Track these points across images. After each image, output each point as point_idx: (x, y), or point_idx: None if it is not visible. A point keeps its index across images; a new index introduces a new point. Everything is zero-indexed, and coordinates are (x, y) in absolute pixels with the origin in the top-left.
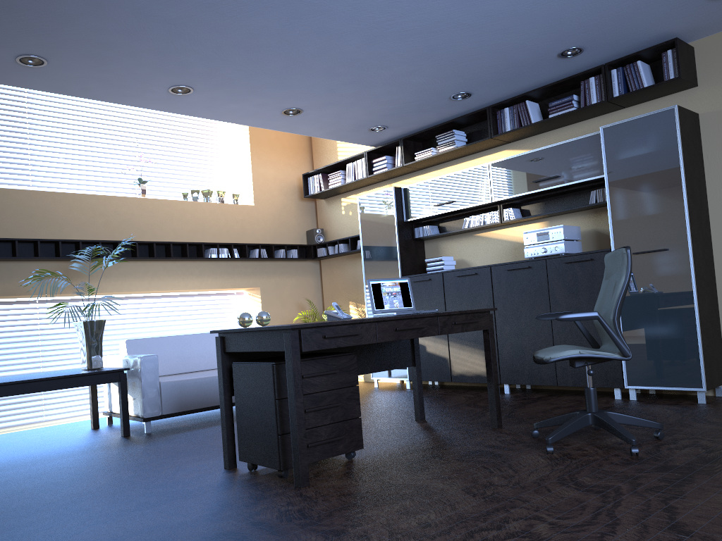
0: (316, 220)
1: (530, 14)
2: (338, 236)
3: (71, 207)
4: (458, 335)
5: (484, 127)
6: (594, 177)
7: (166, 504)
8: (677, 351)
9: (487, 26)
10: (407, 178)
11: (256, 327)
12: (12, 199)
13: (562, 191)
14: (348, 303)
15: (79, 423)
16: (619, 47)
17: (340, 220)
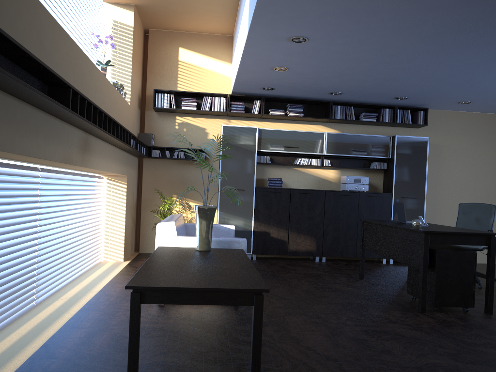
0: (139, 125)
1: (440, 86)
2: (167, 143)
3: (90, 75)
4: (297, 228)
5: (310, 108)
6: (383, 157)
7: (494, 331)
8: None
9: (426, 83)
10: (245, 120)
11: (471, 232)
12: (73, 53)
13: (359, 158)
14: (171, 196)
15: (100, 302)
16: (409, 102)
17: (172, 132)
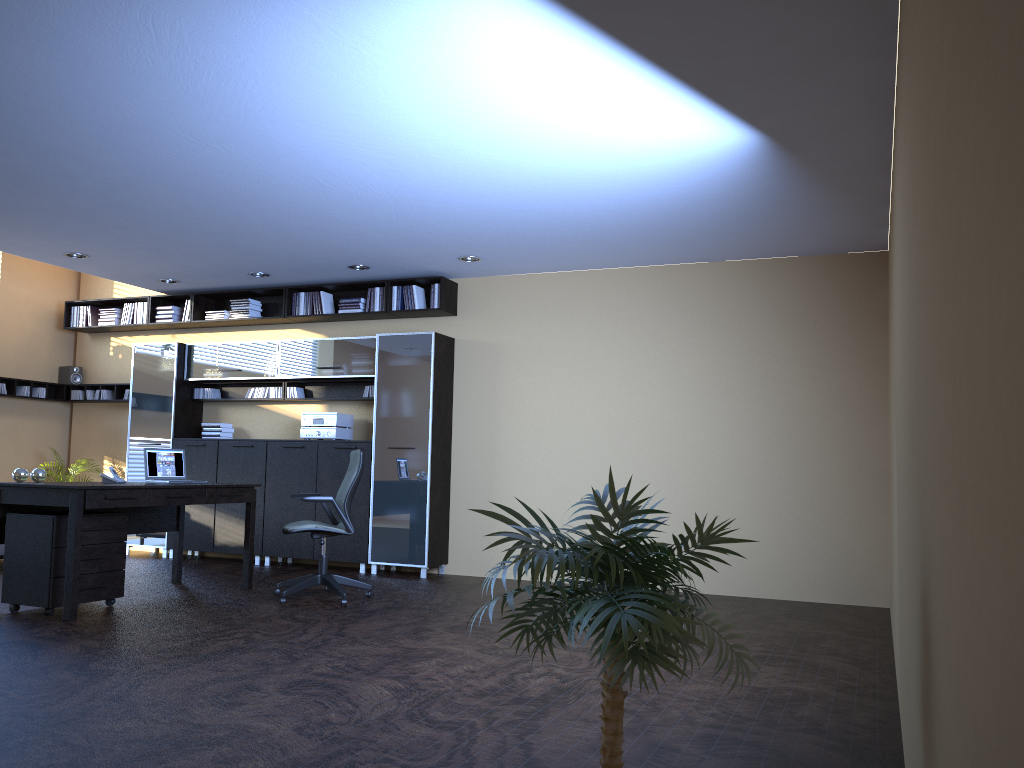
0: (73, 355)
1: (321, 242)
2: (100, 379)
3: None
4: (226, 505)
5: (280, 301)
6: (368, 375)
7: None
8: (411, 533)
9: (285, 241)
10: (194, 333)
11: (42, 484)
12: None
13: (342, 381)
14: (103, 458)
15: None
16: (399, 271)
17: (106, 361)
